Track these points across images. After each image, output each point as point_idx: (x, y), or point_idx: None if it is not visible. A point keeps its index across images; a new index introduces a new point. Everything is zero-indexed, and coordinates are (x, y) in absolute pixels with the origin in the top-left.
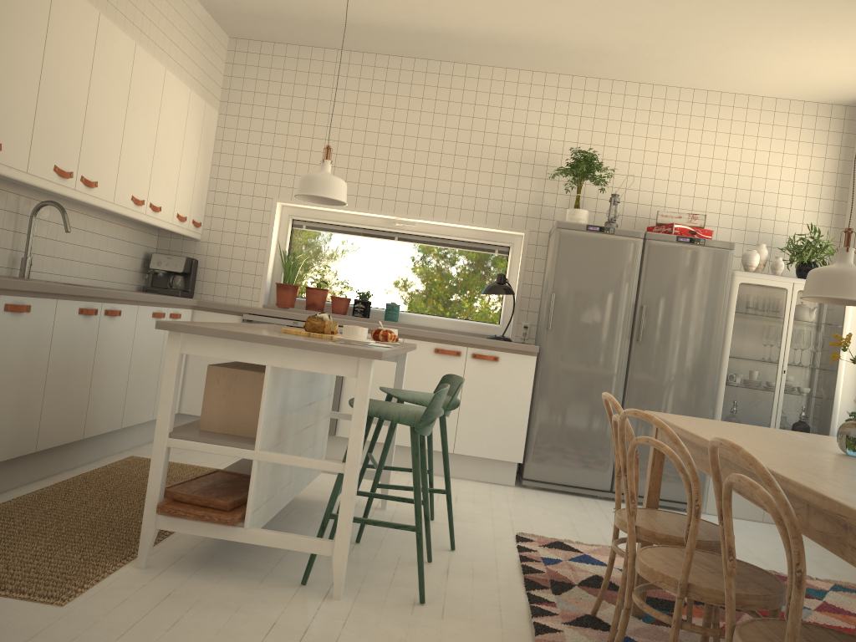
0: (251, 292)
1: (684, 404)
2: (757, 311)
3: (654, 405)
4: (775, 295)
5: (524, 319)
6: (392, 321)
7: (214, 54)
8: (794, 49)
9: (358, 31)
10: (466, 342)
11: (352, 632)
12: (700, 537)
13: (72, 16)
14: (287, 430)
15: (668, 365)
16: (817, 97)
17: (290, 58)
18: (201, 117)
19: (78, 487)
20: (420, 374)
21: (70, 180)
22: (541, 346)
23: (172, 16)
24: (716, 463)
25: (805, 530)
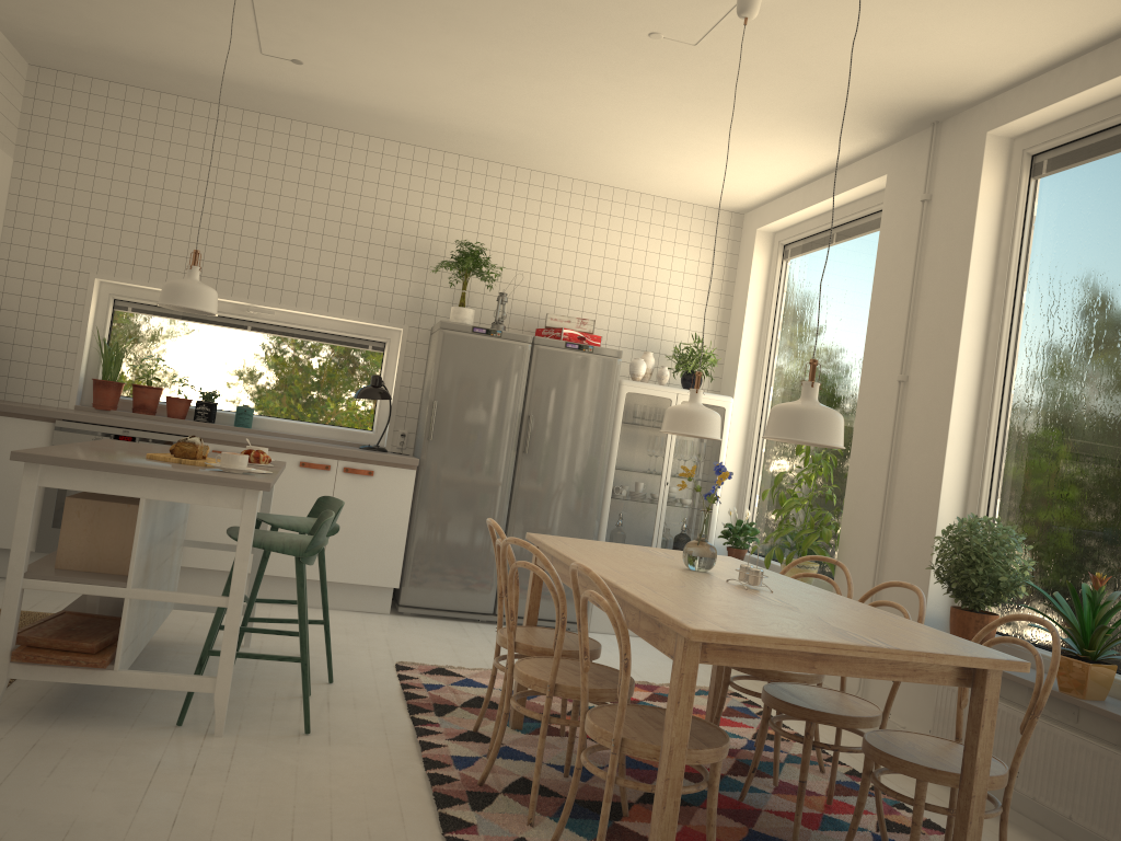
0: (58, 390)
1: (570, 518)
2: (643, 421)
3: (540, 521)
4: (660, 405)
5: (402, 426)
6: (244, 427)
7: (11, 87)
8: (680, 160)
9: (207, 82)
10: (336, 454)
11: (242, 763)
12: (571, 648)
13: None
14: (151, 564)
15: (554, 478)
16: (705, 202)
17: (114, 100)
18: None
19: None
20: (283, 492)
21: None
22: (421, 458)
23: None
24: (576, 582)
25: (637, 630)
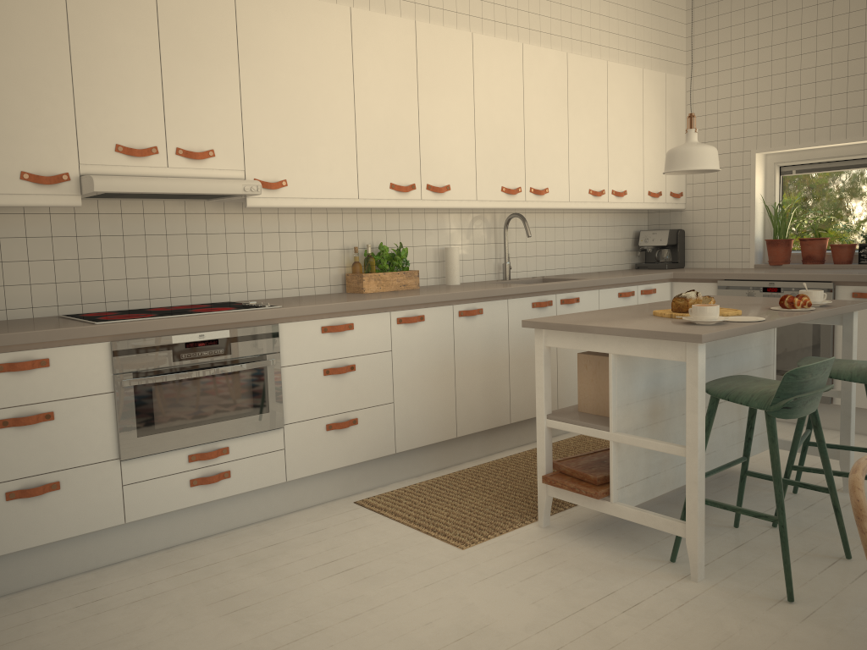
0: (740, 254)
1: None
2: None
3: None
4: None
5: None
6: None
7: (668, 22)
8: None
9: None
10: None
11: (681, 614)
12: None
13: (494, 58)
14: (669, 409)
15: None
16: None
17: None
18: (661, 90)
19: None
20: None
21: (519, 194)
22: None
23: (606, 9)
24: None
25: None
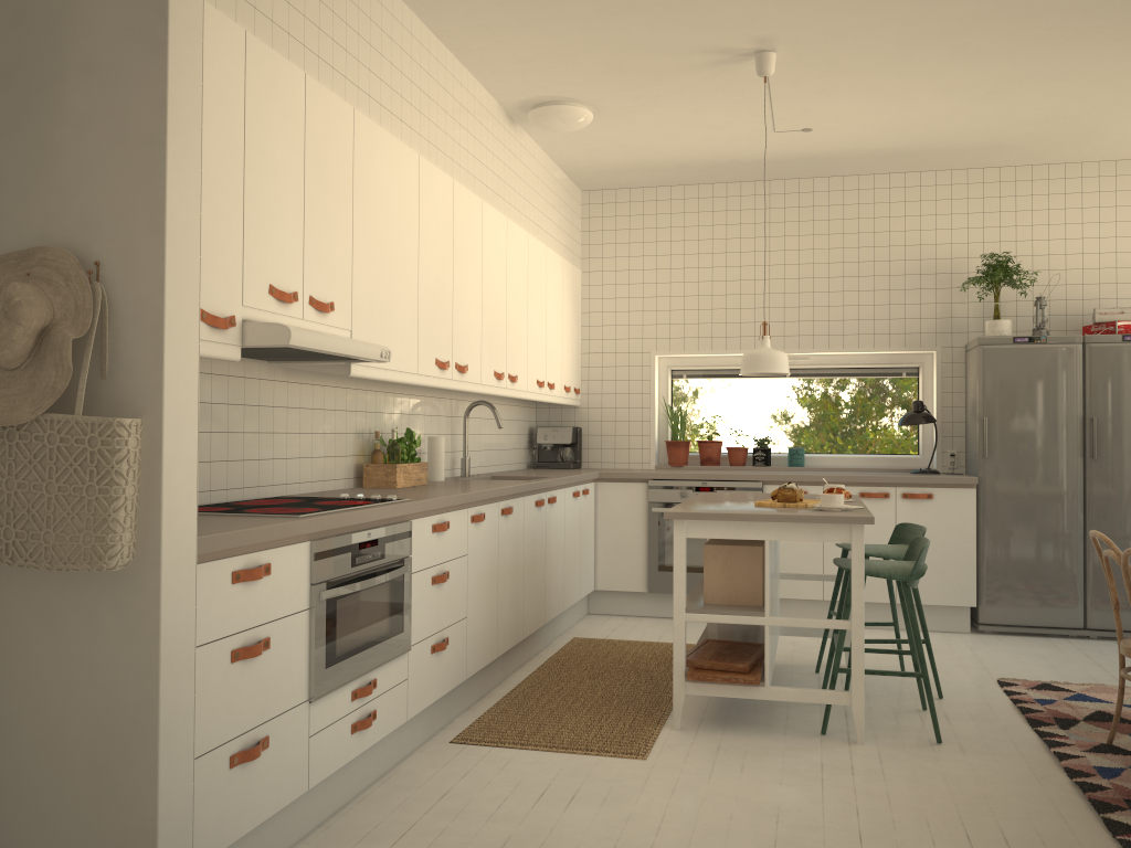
0: (640, 454)
1: None
2: None
3: (1123, 527)
4: None
5: (949, 446)
6: (798, 466)
7: (573, 214)
8: None
9: (724, 167)
10: (893, 482)
11: (891, 767)
12: None
13: (493, 230)
14: (772, 595)
15: None
16: None
17: (648, 202)
18: (570, 281)
19: (561, 669)
20: None
21: (502, 380)
22: (979, 476)
23: (545, 193)
24: None
25: None
